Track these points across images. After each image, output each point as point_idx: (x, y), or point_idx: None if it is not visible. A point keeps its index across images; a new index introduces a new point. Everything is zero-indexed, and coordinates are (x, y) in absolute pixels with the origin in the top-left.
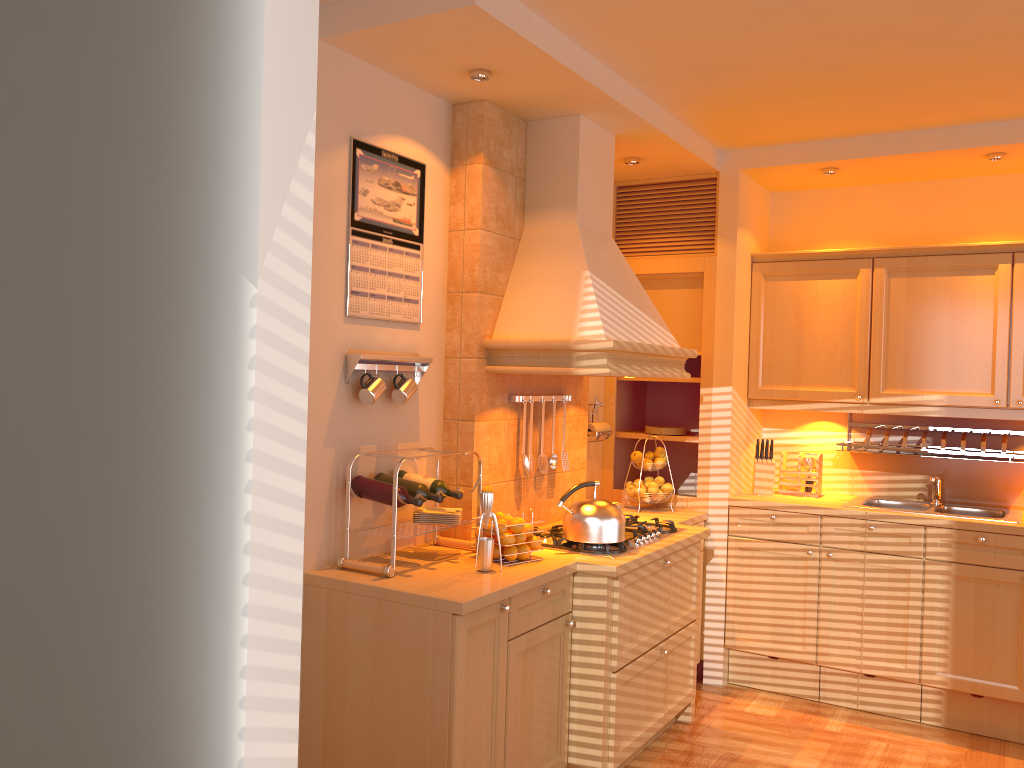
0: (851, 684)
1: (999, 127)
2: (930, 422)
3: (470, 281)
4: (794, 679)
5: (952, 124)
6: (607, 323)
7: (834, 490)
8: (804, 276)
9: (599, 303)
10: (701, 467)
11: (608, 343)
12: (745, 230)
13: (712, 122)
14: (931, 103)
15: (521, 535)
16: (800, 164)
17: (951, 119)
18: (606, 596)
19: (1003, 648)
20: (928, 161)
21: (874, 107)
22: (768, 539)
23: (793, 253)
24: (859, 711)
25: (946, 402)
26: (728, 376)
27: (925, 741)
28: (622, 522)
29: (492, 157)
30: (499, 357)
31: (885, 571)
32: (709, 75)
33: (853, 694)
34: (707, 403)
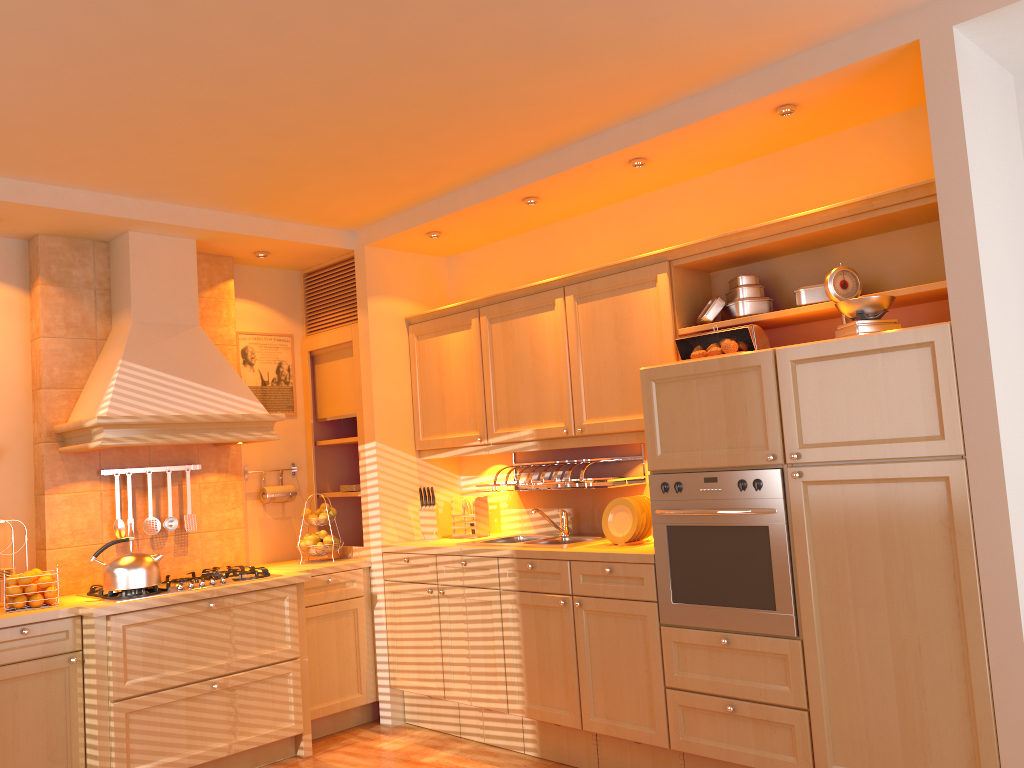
0: (478, 718)
1: (507, 176)
2: (567, 456)
3: (39, 380)
4: (444, 716)
5: (473, 180)
6: (121, 402)
7: (511, 530)
8: (440, 332)
9: (119, 386)
10: (364, 518)
11: (95, 419)
12: (388, 297)
13: (284, 213)
14: (408, 169)
15: (29, 586)
16: (399, 233)
17: (461, 177)
18: (95, 634)
19: (557, 673)
20: (493, 213)
21: (373, 180)
22: (407, 581)
23: (429, 312)
24: (484, 744)
25: (535, 436)
26: (372, 432)
27: None
28: (142, 571)
29: (55, 277)
30: (67, 439)
31: (478, 604)
32: (187, 184)
33: (480, 728)
34: (363, 459)
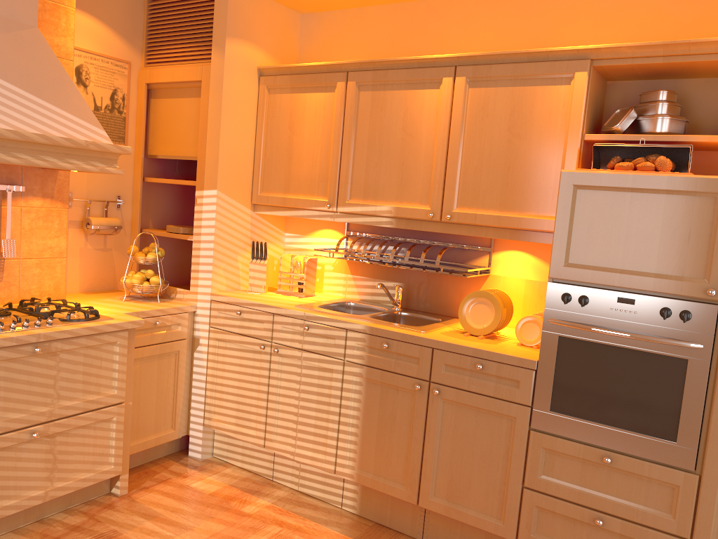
0: (295, 468)
1: None
2: (406, 234)
3: None
4: (257, 459)
5: None
6: None
7: (333, 292)
8: (297, 89)
9: None
10: (194, 263)
11: None
12: (245, 42)
13: None
14: None
15: None
16: None
17: None
18: None
19: (398, 449)
20: None
21: None
22: (236, 332)
23: (288, 66)
24: (298, 492)
25: (394, 213)
26: (215, 180)
27: (322, 529)
28: None
29: None
30: None
31: (316, 369)
32: None
33: (296, 477)
34: (200, 205)
